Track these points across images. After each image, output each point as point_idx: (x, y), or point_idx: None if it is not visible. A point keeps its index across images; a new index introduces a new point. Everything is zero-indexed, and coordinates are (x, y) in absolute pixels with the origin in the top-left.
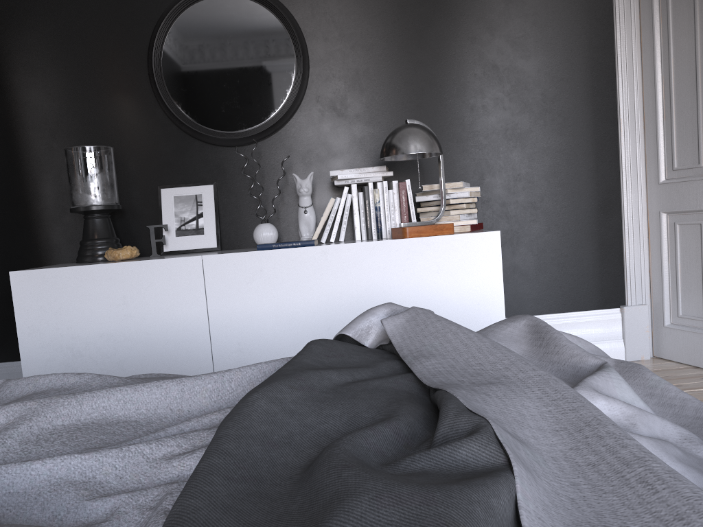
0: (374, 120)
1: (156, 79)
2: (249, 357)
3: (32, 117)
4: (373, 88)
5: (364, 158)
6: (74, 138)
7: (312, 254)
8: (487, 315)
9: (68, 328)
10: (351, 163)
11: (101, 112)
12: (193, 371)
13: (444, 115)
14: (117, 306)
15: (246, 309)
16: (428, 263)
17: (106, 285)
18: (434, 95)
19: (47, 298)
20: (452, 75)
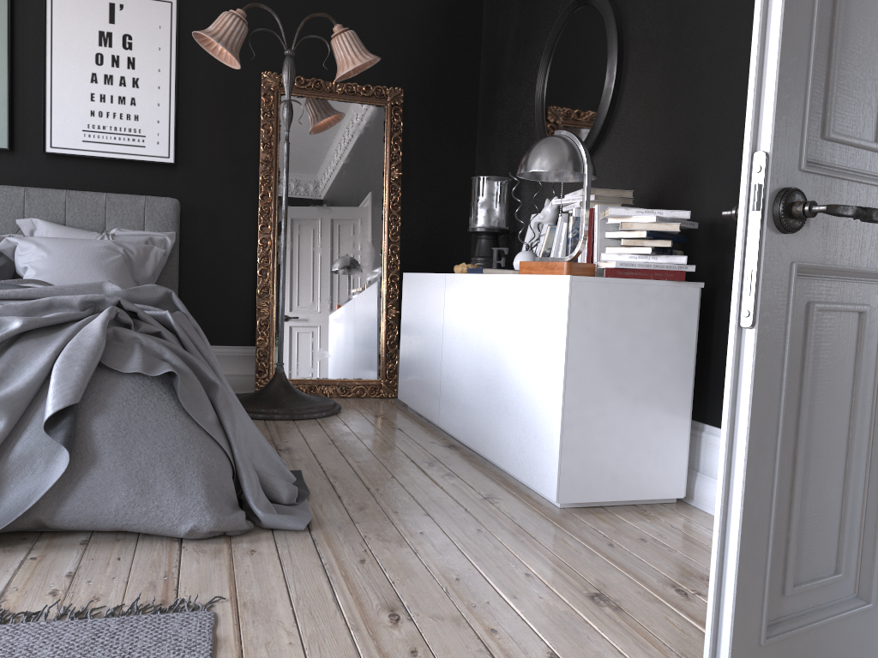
0: (658, 126)
1: (535, 109)
2: (451, 373)
3: (497, 153)
4: (663, 83)
5: (646, 178)
6: (508, 169)
7: (479, 282)
8: (552, 386)
9: (410, 320)
10: (636, 185)
11: (520, 145)
12: (435, 374)
13: (719, 107)
14: (422, 308)
15: (453, 327)
16: (526, 307)
17: (421, 291)
18: (714, 78)
19: (408, 295)
20: (735, 42)
